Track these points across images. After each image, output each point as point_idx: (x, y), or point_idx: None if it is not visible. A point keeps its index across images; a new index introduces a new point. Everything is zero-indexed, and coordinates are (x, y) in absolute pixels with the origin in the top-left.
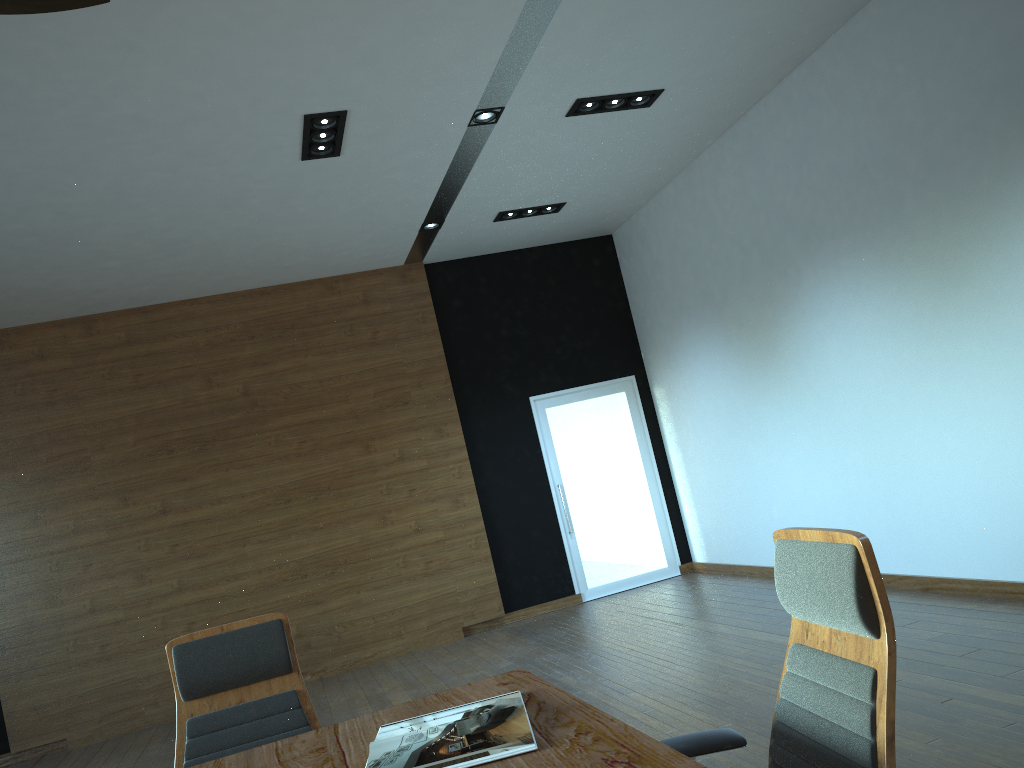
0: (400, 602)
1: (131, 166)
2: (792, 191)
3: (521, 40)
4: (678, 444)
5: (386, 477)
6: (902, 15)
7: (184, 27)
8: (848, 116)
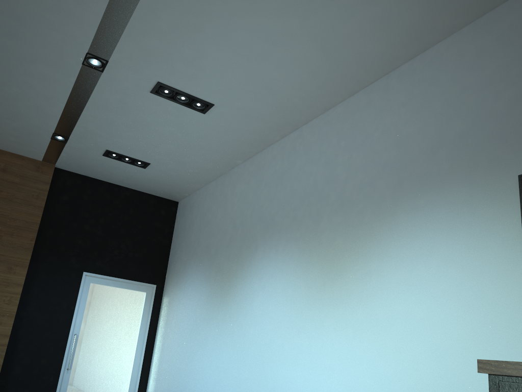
0: None
1: None
2: (269, 199)
3: (119, 6)
4: (163, 336)
5: None
6: (352, 114)
7: None
8: (309, 163)
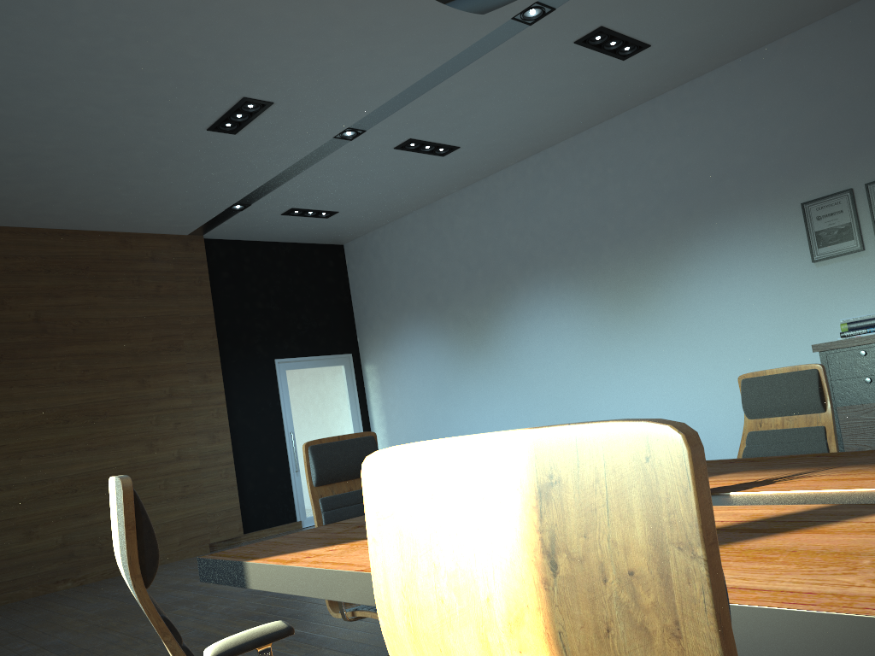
0: (158, 519)
1: (82, 98)
2: (517, 234)
3: (415, 89)
4: (383, 409)
5: (156, 410)
6: (616, 139)
7: (235, 11)
8: (568, 192)
